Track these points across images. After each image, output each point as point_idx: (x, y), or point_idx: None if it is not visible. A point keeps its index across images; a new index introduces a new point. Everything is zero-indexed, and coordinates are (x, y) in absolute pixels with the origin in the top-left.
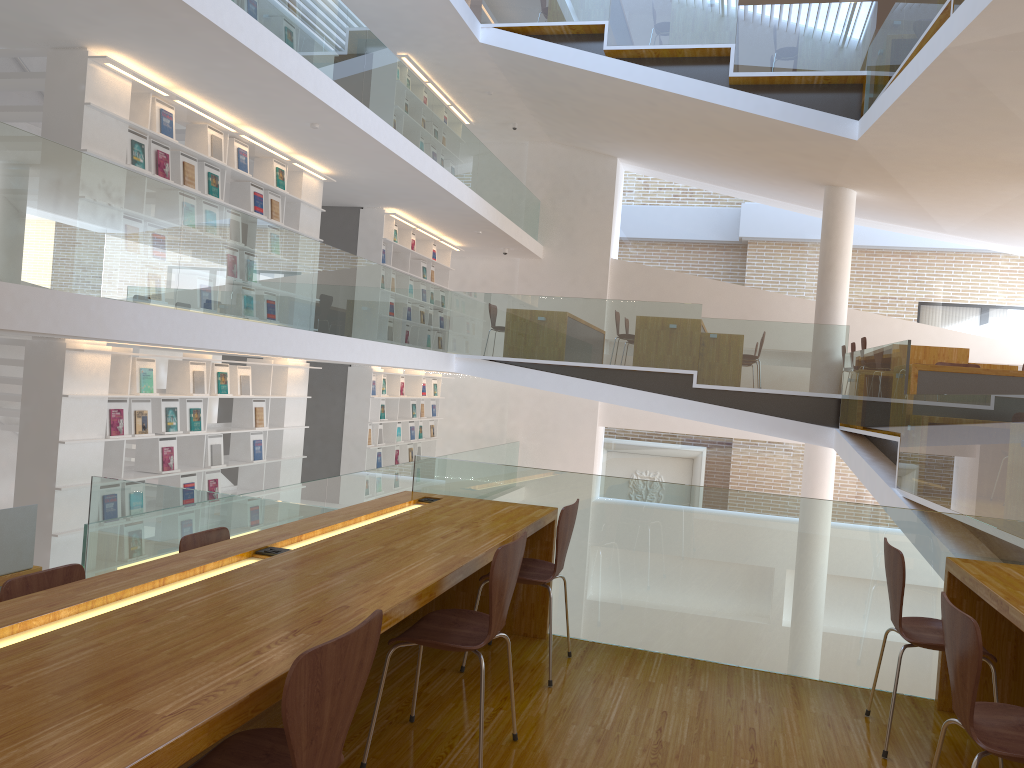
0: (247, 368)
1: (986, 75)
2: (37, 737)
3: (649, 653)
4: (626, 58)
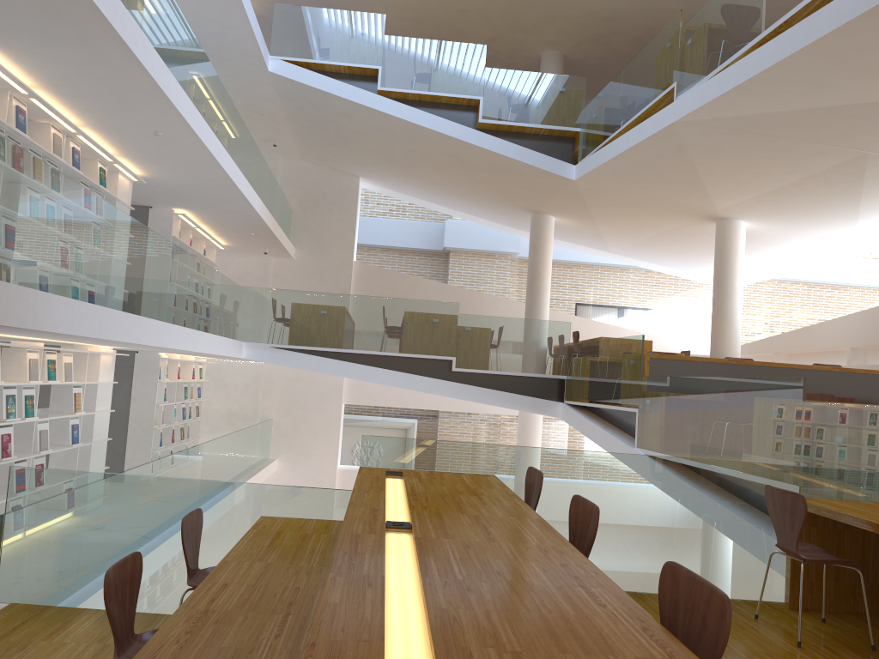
0: (69, 355)
1: (692, 143)
2: None
3: None
4: (394, 98)
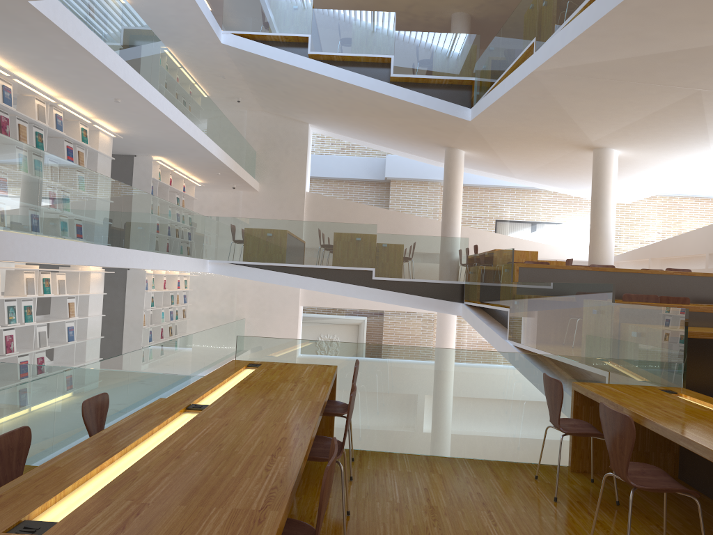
0: (62, 274)
1: (553, 88)
2: (203, 529)
3: (399, 454)
4: (322, 60)
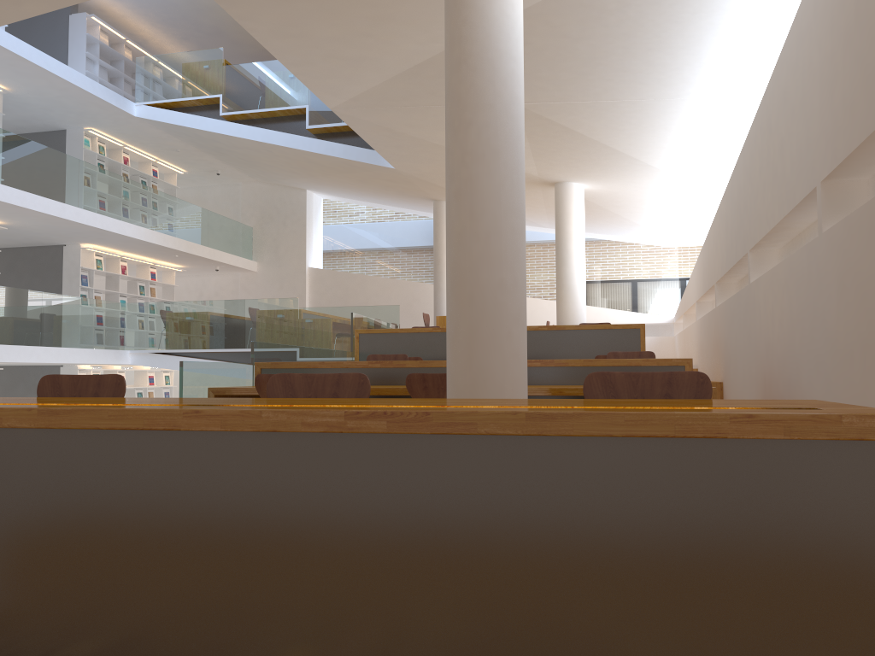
0: None
1: (382, 123)
2: None
3: None
4: (242, 120)
